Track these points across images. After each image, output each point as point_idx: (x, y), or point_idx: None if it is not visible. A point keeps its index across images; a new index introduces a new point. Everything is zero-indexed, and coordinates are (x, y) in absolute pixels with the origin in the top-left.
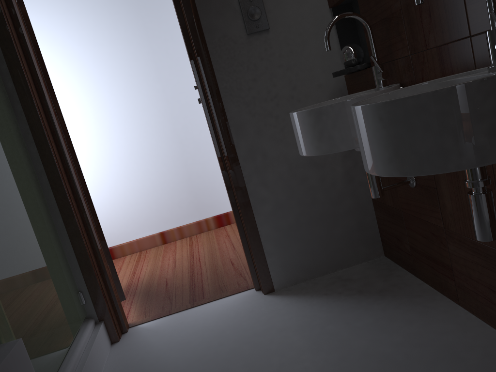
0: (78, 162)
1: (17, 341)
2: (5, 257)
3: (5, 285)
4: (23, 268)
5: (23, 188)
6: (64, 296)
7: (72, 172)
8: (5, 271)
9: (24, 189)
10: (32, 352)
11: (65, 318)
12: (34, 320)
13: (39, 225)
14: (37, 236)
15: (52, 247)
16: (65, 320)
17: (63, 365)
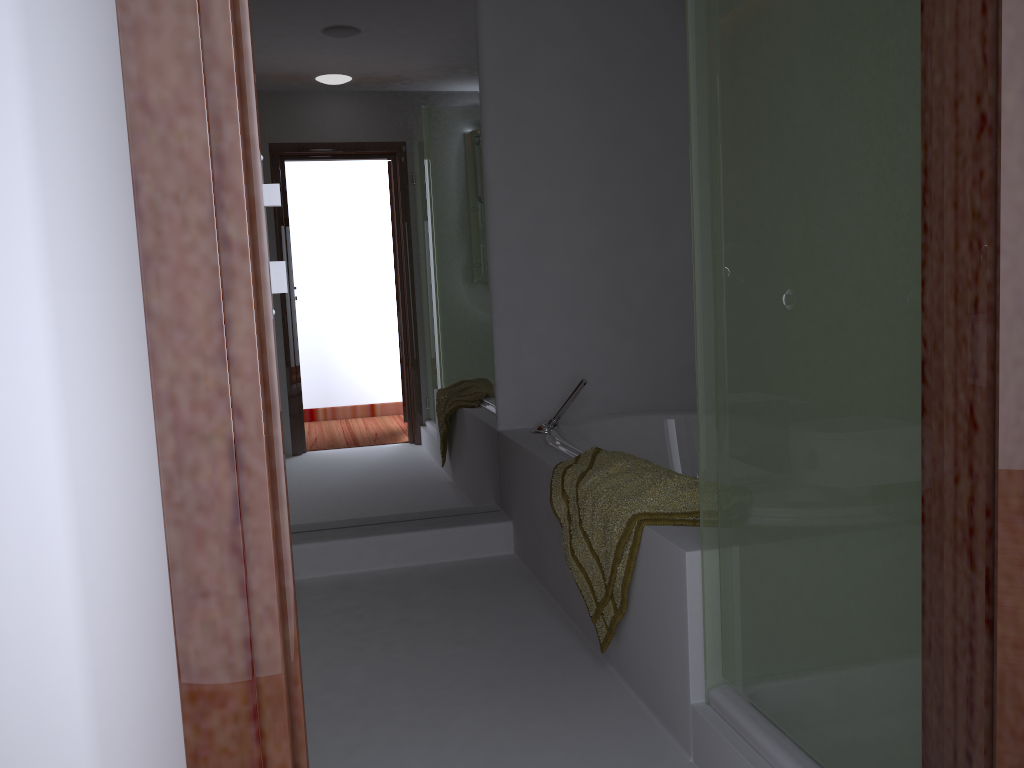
0: (999, 384)
1: (681, 548)
2: (763, 467)
3: (745, 499)
4: (793, 520)
5: (884, 375)
6: (892, 715)
7: (944, 408)
8: (753, 483)
9: (888, 381)
10: (748, 628)
11: (859, 736)
12: (773, 608)
13: (895, 498)
14: (871, 511)
15: (918, 587)
16: (857, 738)
17: (808, 761)
